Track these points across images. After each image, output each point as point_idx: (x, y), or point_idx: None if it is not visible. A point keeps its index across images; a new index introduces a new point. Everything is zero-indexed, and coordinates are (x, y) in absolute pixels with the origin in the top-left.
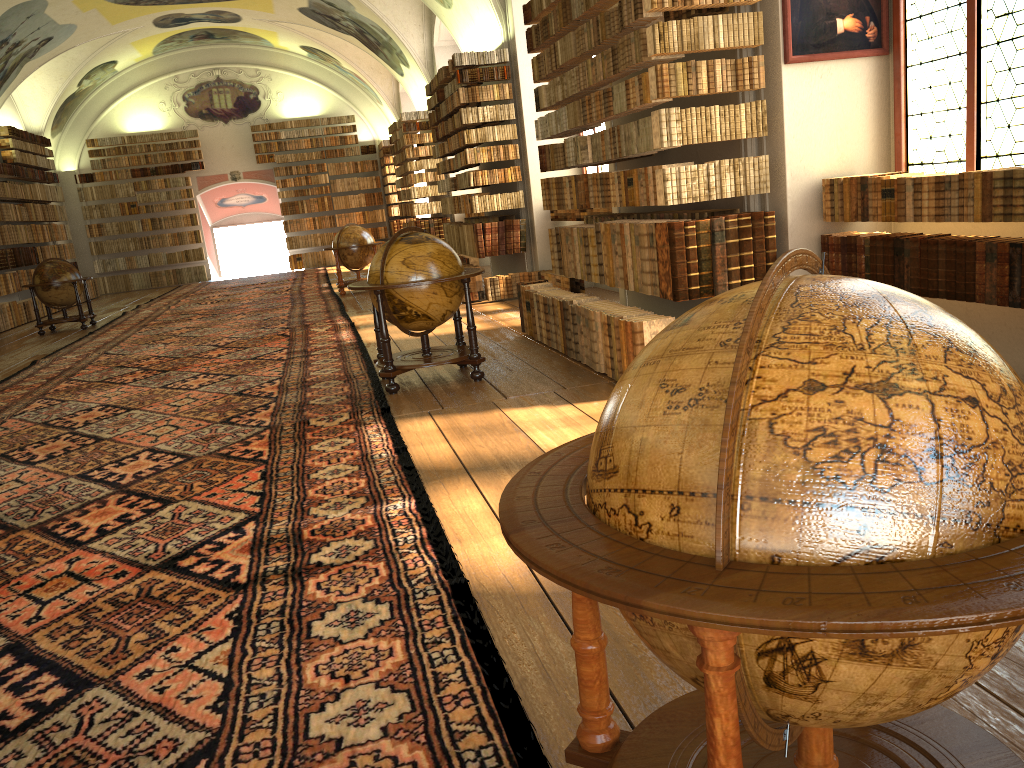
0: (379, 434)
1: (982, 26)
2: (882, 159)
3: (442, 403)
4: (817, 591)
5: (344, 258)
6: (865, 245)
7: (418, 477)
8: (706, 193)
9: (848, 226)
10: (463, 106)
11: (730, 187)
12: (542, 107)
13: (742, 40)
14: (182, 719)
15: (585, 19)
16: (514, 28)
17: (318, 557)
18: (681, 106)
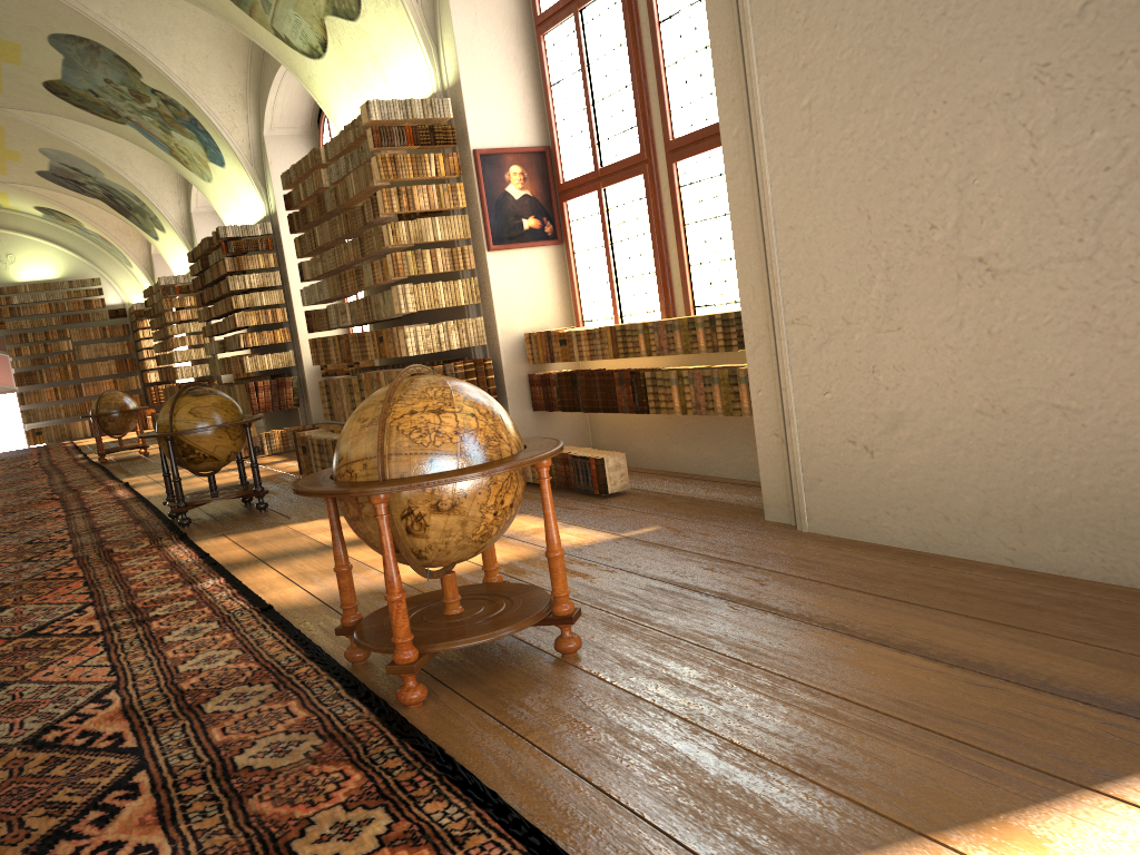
0: (181, 550)
1: (612, 229)
2: (567, 317)
3: (233, 527)
4: (412, 479)
5: (105, 425)
6: (555, 379)
7: (223, 567)
8: (438, 346)
9: (548, 367)
10: (229, 273)
11: (456, 341)
12: (306, 279)
13: (455, 234)
14: (89, 682)
15: (337, 211)
16: (276, 204)
17: (155, 613)
18: (421, 279)
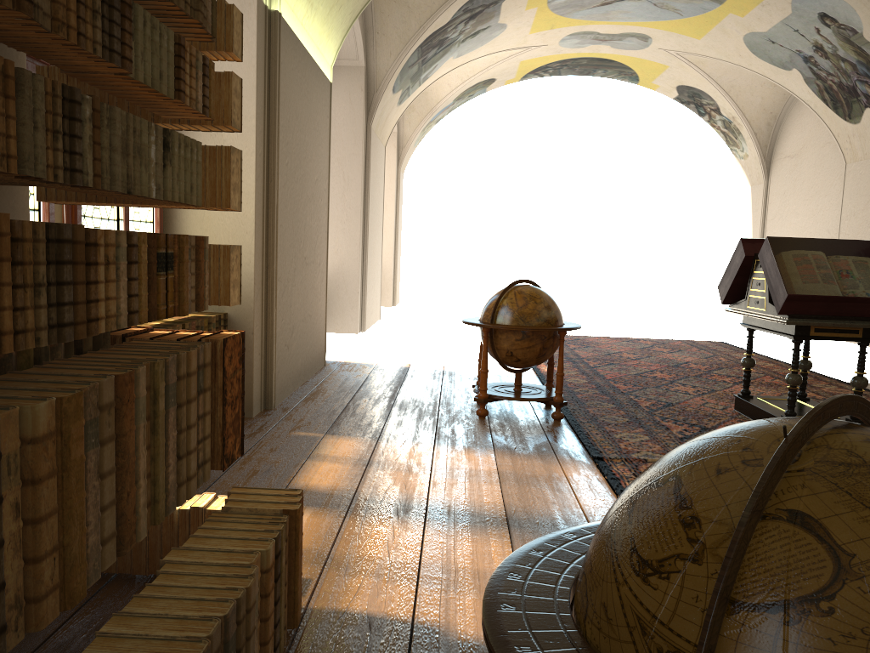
0: None
1: None
2: None
3: None
4: None
5: None
6: None
7: None
8: None
9: None
10: None
11: None
12: None
13: None
14: None
15: None
16: None
17: None
18: None
